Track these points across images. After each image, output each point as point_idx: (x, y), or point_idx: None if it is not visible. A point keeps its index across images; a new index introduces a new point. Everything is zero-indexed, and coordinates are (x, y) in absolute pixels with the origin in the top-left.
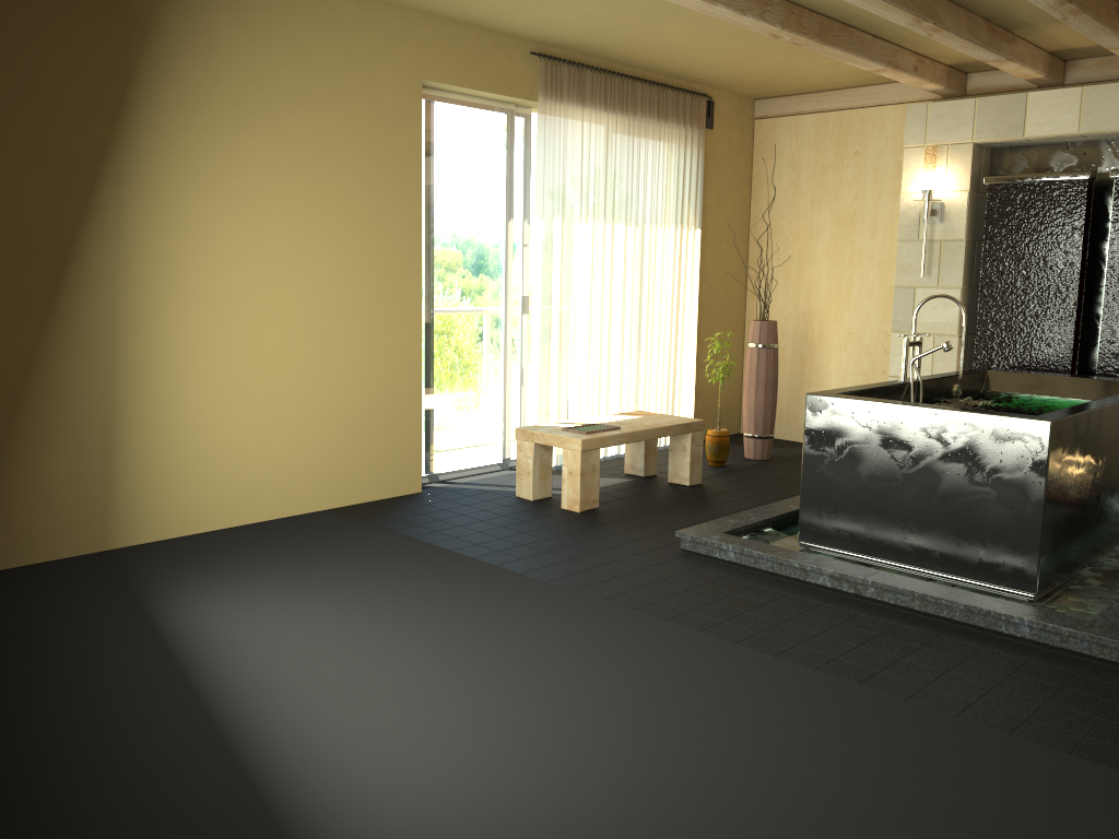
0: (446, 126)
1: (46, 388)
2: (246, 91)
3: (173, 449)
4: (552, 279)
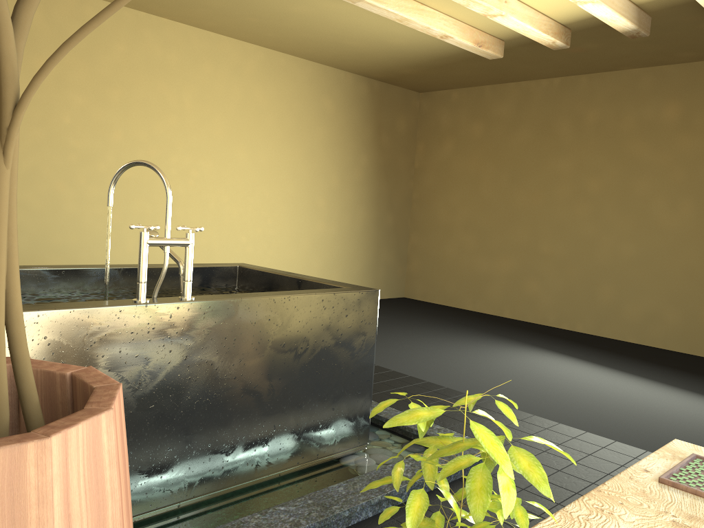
0: None
1: None
2: None
3: None
4: None
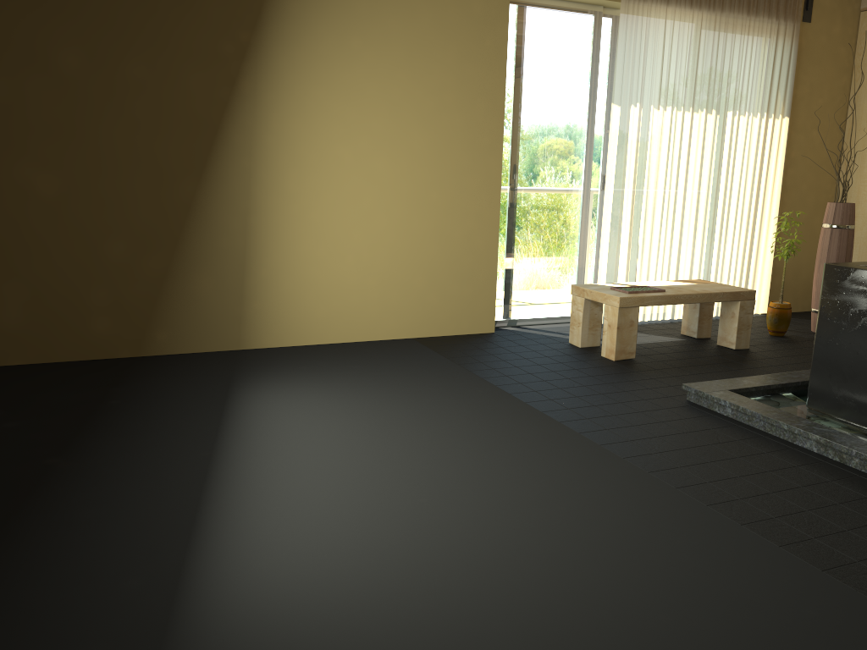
0: (535, 27)
1: (199, 227)
2: (356, 2)
3: (290, 280)
4: (626, 159)
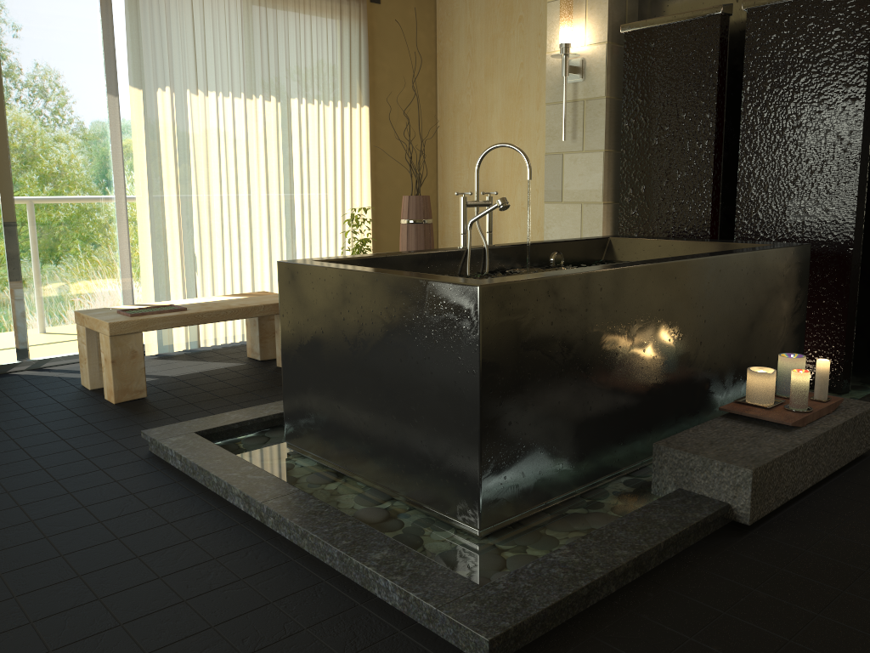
0: None
1: None
2: None
3: None
4: (161, 154)
